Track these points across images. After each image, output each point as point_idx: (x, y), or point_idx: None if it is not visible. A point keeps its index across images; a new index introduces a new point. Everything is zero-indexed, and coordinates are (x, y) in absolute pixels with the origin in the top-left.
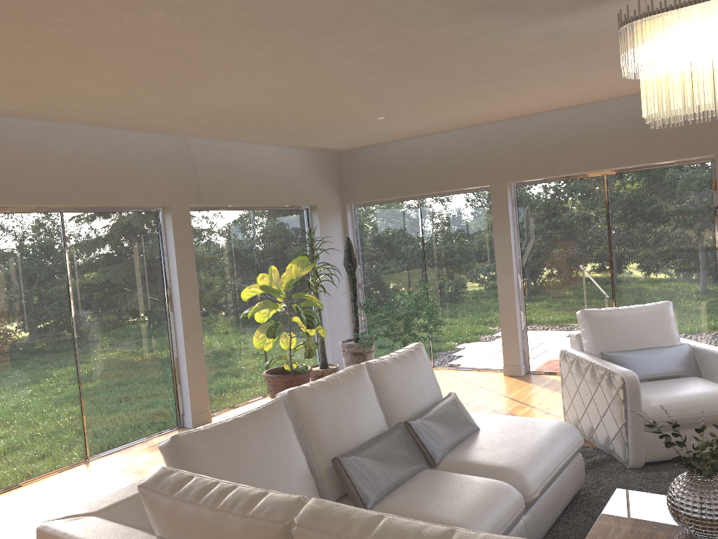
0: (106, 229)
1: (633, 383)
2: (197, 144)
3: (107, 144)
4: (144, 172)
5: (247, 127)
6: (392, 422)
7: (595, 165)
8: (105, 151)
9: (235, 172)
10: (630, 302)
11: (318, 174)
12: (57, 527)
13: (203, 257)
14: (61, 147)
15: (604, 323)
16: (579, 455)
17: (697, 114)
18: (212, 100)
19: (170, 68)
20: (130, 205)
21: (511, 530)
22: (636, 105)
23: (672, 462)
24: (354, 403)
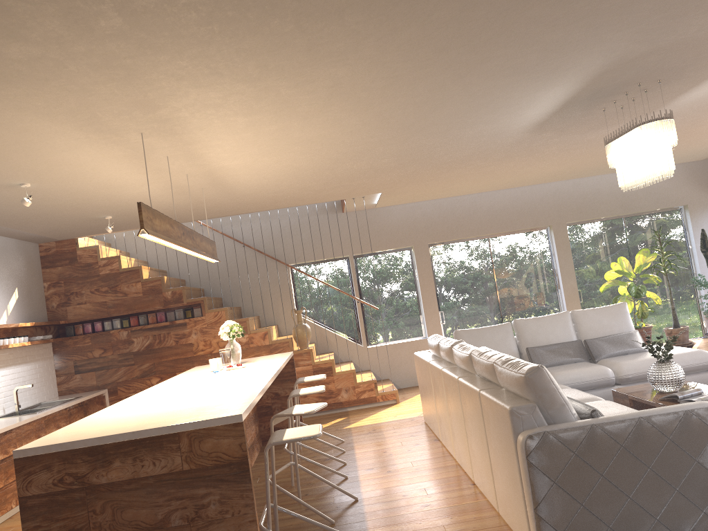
0: (514, 243)
1: None
2: (569, 184)
3: (509, 197)
4: (532, 208)
5: (582, 173)
6: (582, 340)
7: None
8: (508, 201)
9: (602, 195)
10: None
11: (687, 180)
12: (416, 352)
13: (582, 253)
14: (483, 205)
15: None
16: None
17: (629, 186)
18: (534, 174)
19: (490, 174)
20: (526, 229)
21: (603, 388)
22: None
23: None
24: (551, 327)
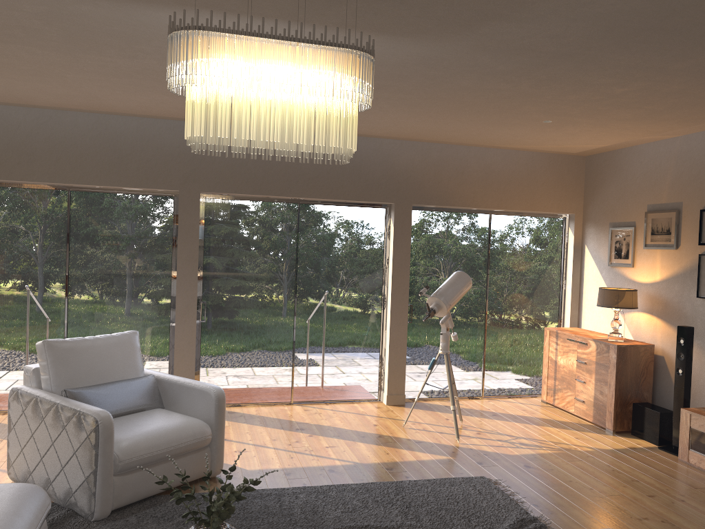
0: None
1: (108, 424)
2: None
3: None
4: None
5: None
6: None
7: (61, 177)
8: None
9: None
10: (83, 329)
11: None
12: None
13: None
14: None
15: (70, 356)
16: (44, 522)
17: (241, 148)
18: None
19: None
20: None
21: None
22: (111, 125)
23: (137, 504)
24: None
